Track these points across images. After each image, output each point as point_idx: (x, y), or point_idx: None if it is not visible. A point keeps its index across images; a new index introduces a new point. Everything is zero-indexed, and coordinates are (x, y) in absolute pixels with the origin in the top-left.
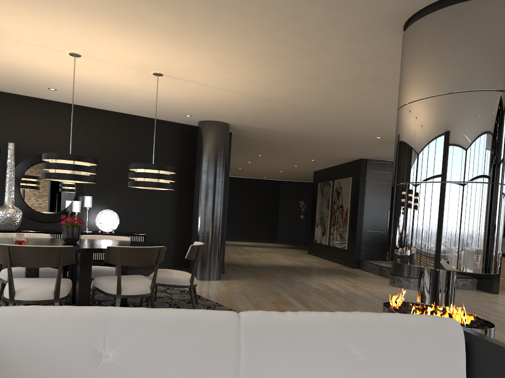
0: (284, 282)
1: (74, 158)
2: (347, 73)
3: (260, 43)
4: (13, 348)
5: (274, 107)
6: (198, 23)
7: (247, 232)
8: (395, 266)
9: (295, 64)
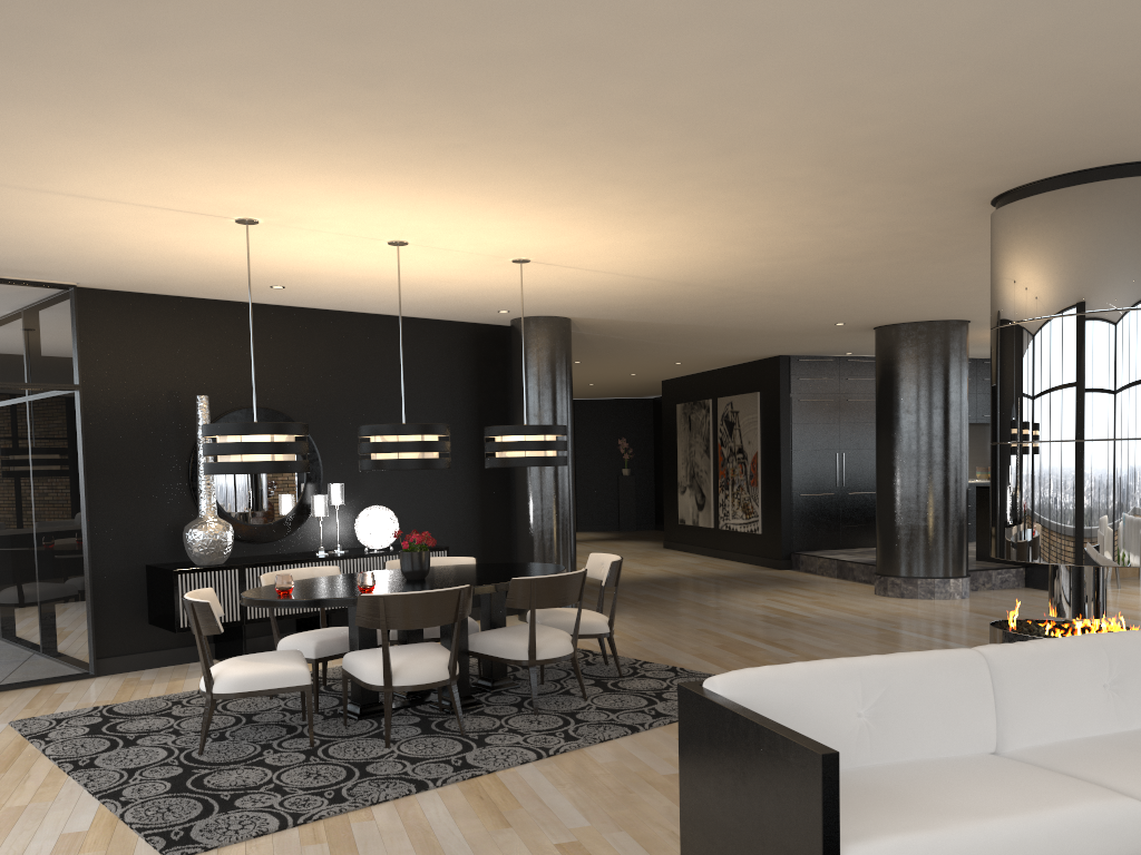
0: (696, 610)
1: (428, 430)
2: (860, 248)
3: (751, 220)
4: (780, 715)
5: (687, 293)
6: (672, 203)
7: None
8: (886, 559)
9: (783, 241)
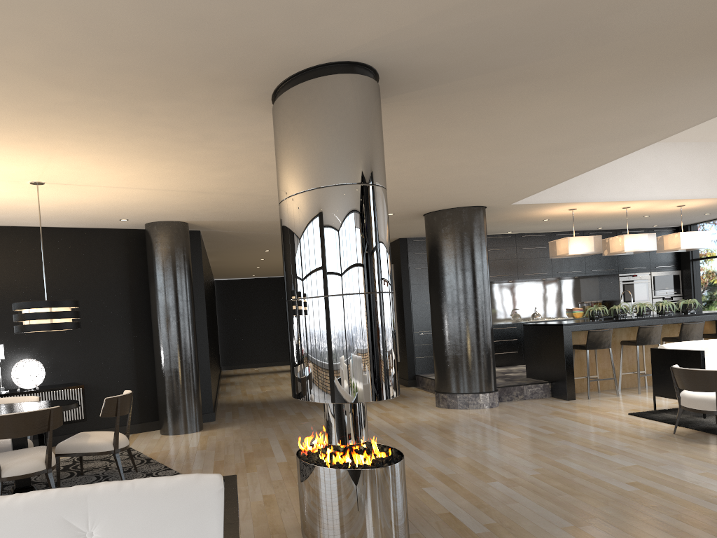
0: (290, 422)
1: None
2: (267, 156)
3: (127, 139)
4: None
5: (222, 199)
6: (31, 130)
7: None
8: (438, 380)
9: (194, 155)
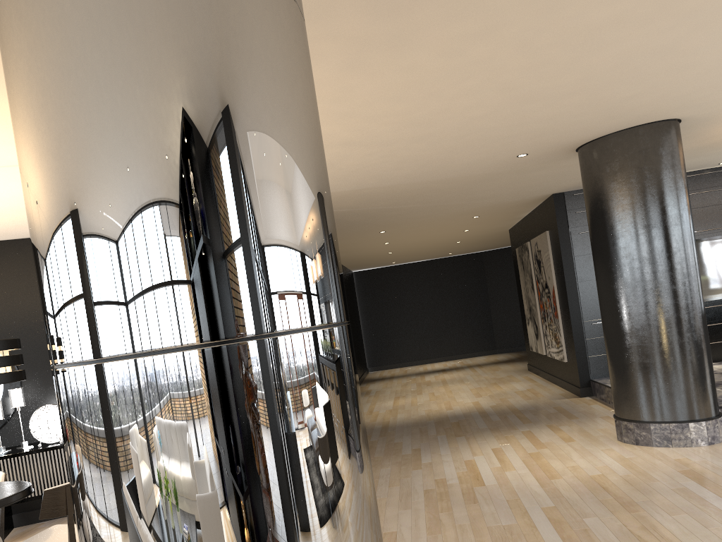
0: (395, 470)
1: None
2: None
3: None
4: None
5: None
6: None
7: (445, 345)
8: (617, 401)
9: None
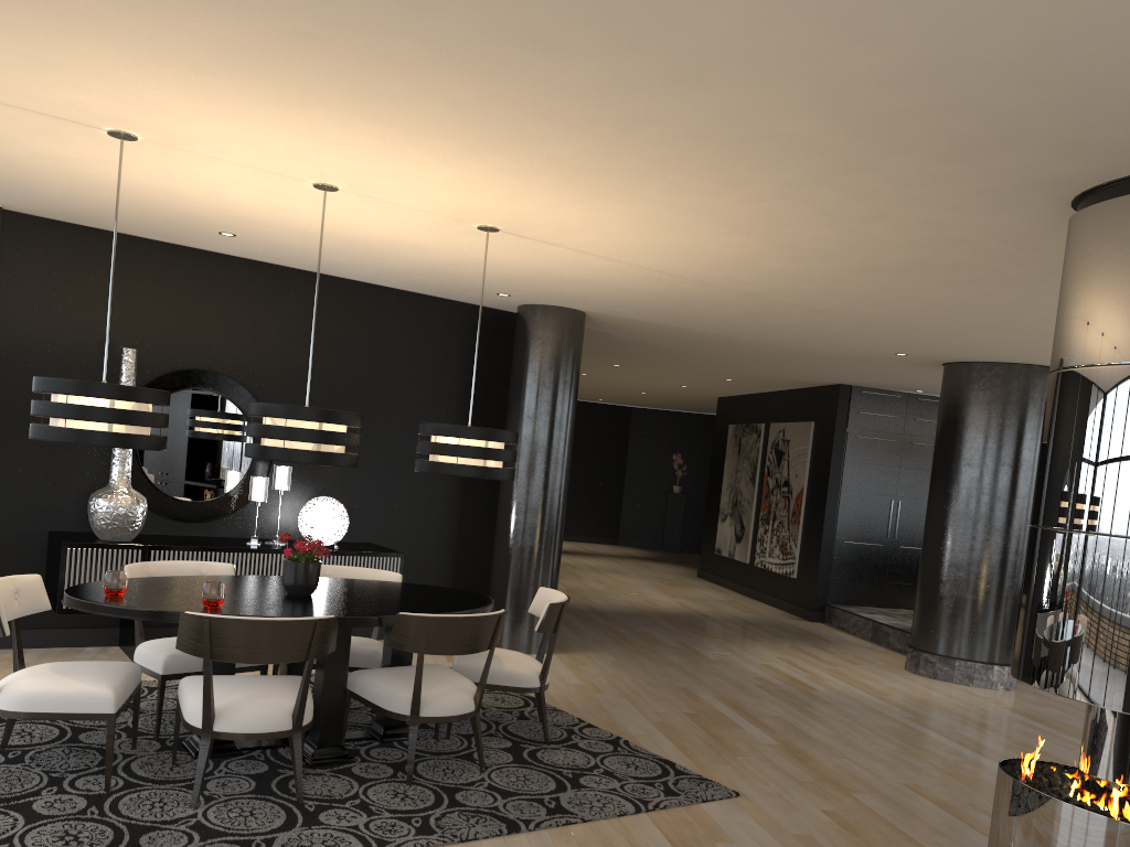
0: (689, 661)
1: (325, 417)
2: (905, 255)
3: (752, 198)
4: None
5: (708, 294)
6: (640, 161)
7: None
8: (922, 631)
9: (803, 235)
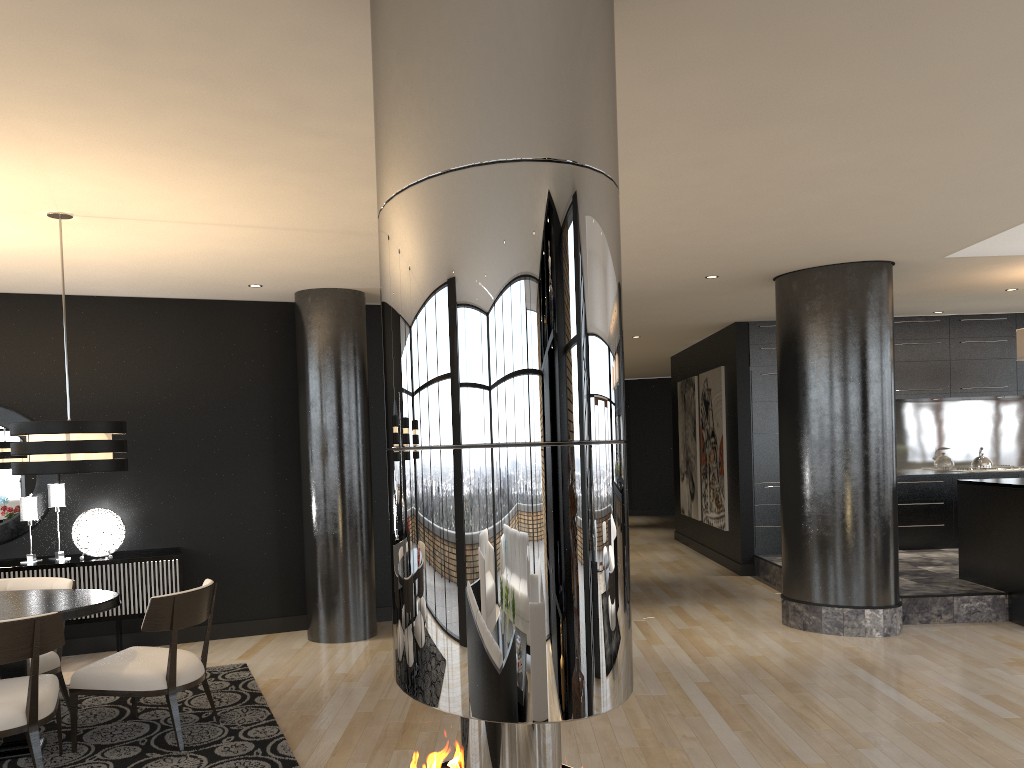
0: None
1: None
2: None
3: (143, 115)
4: None
5: None
6: None
7: None
8: (788, 578)
9: (294, 150)
